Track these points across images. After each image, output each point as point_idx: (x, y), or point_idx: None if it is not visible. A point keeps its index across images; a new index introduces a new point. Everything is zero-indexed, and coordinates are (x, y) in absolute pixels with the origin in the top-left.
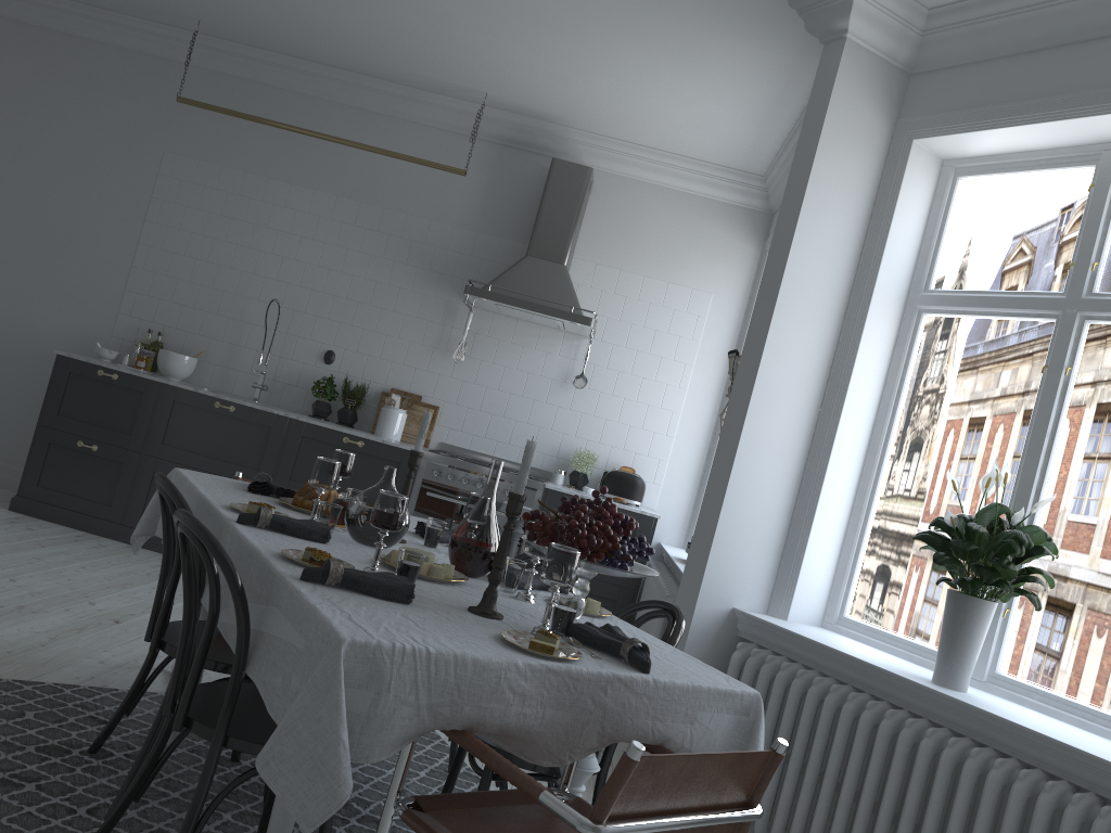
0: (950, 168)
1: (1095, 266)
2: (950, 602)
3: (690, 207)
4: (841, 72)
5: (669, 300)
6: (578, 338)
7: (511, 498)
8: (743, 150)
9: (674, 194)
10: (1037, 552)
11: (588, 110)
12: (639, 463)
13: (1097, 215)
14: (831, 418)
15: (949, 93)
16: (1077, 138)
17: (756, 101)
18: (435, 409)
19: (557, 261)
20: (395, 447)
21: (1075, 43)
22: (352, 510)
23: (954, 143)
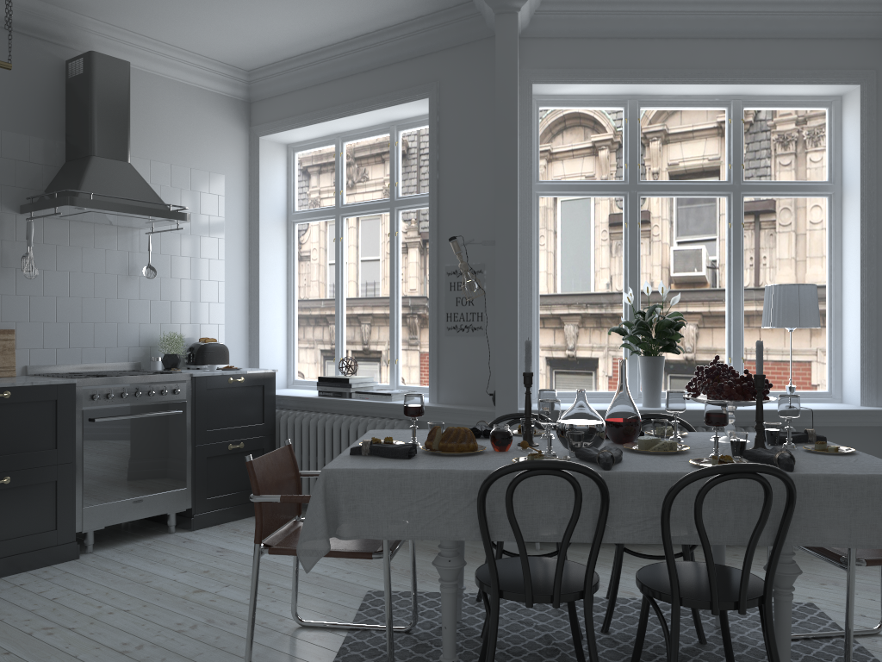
0: (535, 101)
1: (638, 165)
2: (650, 363)
3: (192, 98)
4: (518, 38)
5: (195, 184)
6: (131, 231)
7: (763, 378)
8: (260, 52)
9: (177, 85)
10: (681, 325)
11: (136, 5)
12: (205, 332)
13: (634, 137)
14: (527, 272)
15: (553, 56)
16: (621, 92)
17: (332, 24)
18: (12, 333)
19: (123, 160)
20: (46, 385)
21: (628, 38)
22: (590, 430)
23: (552, 88)
